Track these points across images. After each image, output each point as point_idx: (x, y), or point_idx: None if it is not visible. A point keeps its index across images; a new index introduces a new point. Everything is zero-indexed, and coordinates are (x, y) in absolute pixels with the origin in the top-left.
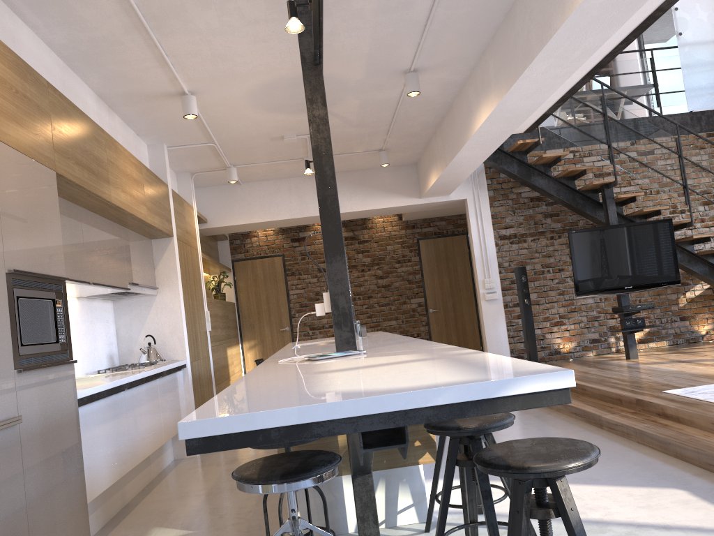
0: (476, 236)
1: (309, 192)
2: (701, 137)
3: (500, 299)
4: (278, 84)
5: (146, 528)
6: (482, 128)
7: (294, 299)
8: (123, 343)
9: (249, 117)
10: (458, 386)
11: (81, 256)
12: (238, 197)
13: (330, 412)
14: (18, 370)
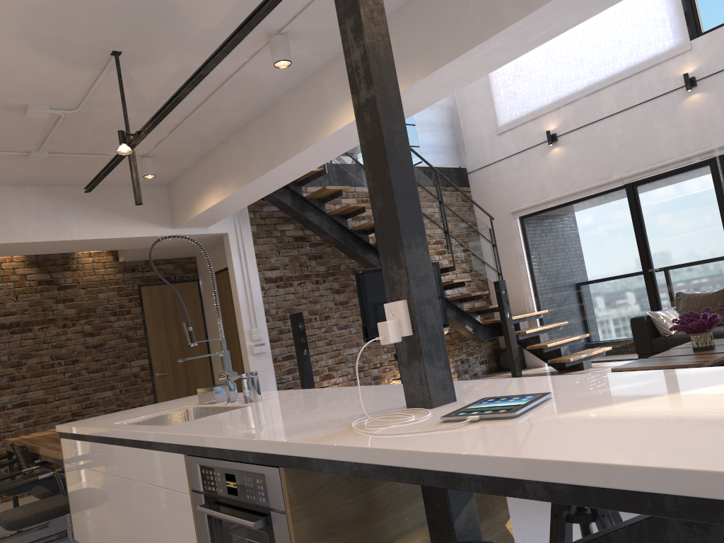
0: (240, 278)
1: (16, 209)
2: (456, 186)
3: (269, 352)
4: (92, 1)
5: None
6: (348, 127)
7: None
8: None
9: None
10: None
11: None
12: None
13: None
14: None
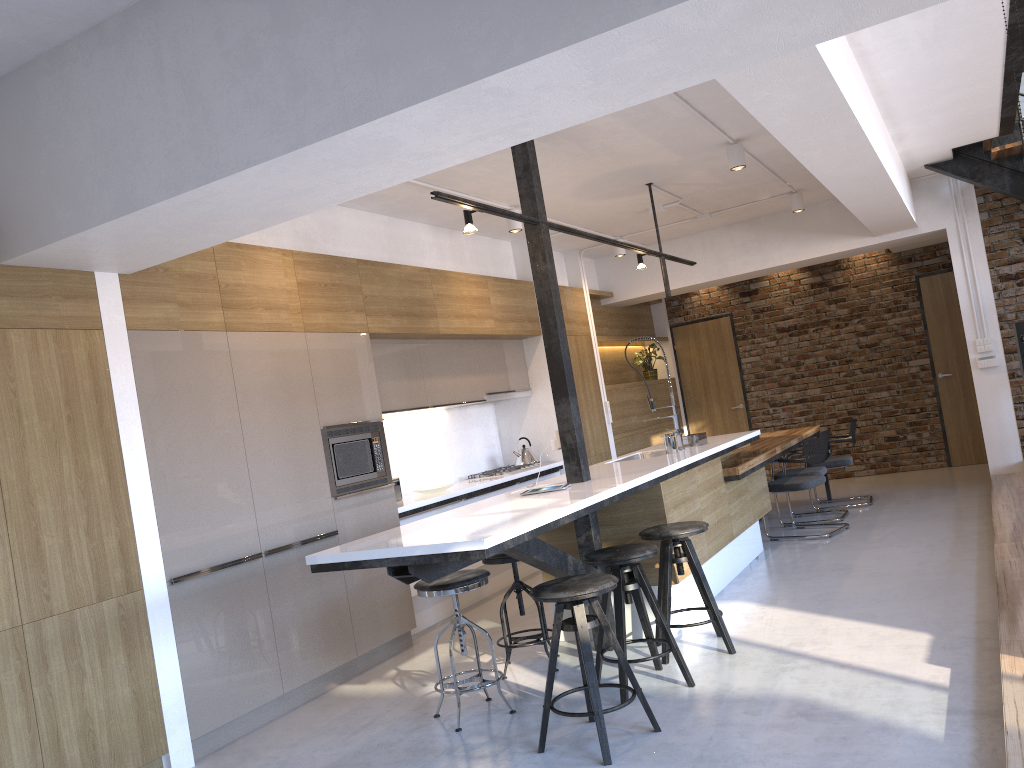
0: (962, 280)
1: (727, 247)
2: None
3: (1003, 366)
4: (594, 183)
5: (476, 619)
6: (835, 189)
7: (748, 368)
8: (505, 444)
9: (592, 206)
10: (426, 545)
11: (419, 384)
12: (645, 263)
13: (368, 555)
14: (335, 497)
